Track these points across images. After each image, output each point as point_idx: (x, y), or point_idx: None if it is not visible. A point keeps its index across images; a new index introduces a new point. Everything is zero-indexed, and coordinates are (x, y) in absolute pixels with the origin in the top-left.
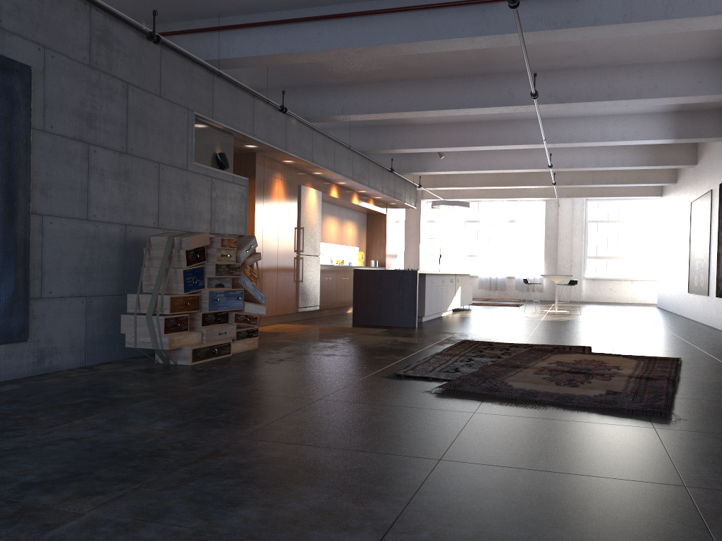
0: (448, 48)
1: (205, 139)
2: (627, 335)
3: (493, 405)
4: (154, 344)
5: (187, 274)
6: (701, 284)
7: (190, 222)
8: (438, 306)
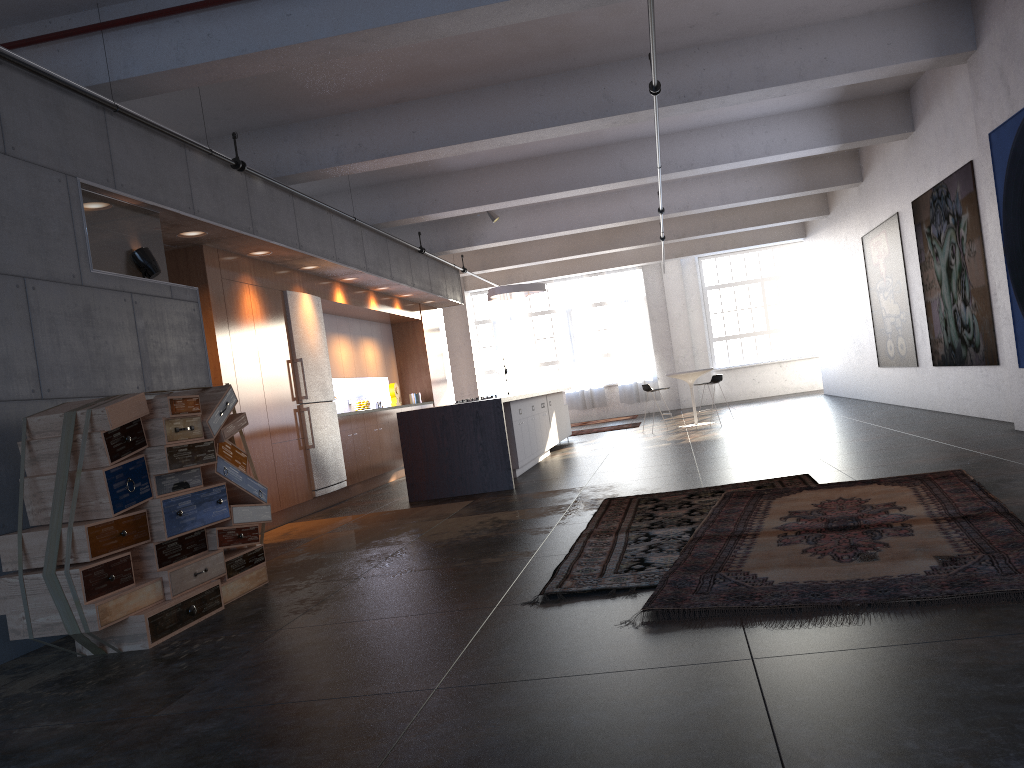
0: (517, 17)
1: (108, 226)
2: (836, 445)
3: (770, 631)
4: (70, 625)
5: (114, 477)
6: (902, 351)
7: (105, 379)
8: (534, 448)
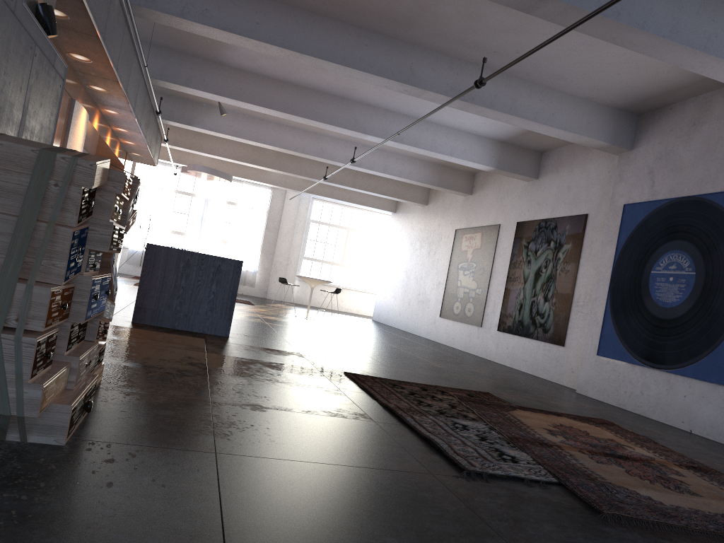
0: None
1: None
2: (462, 370)
3: None
4: None
5: (74, 241)
6: (469, 313)
7: None
8: None
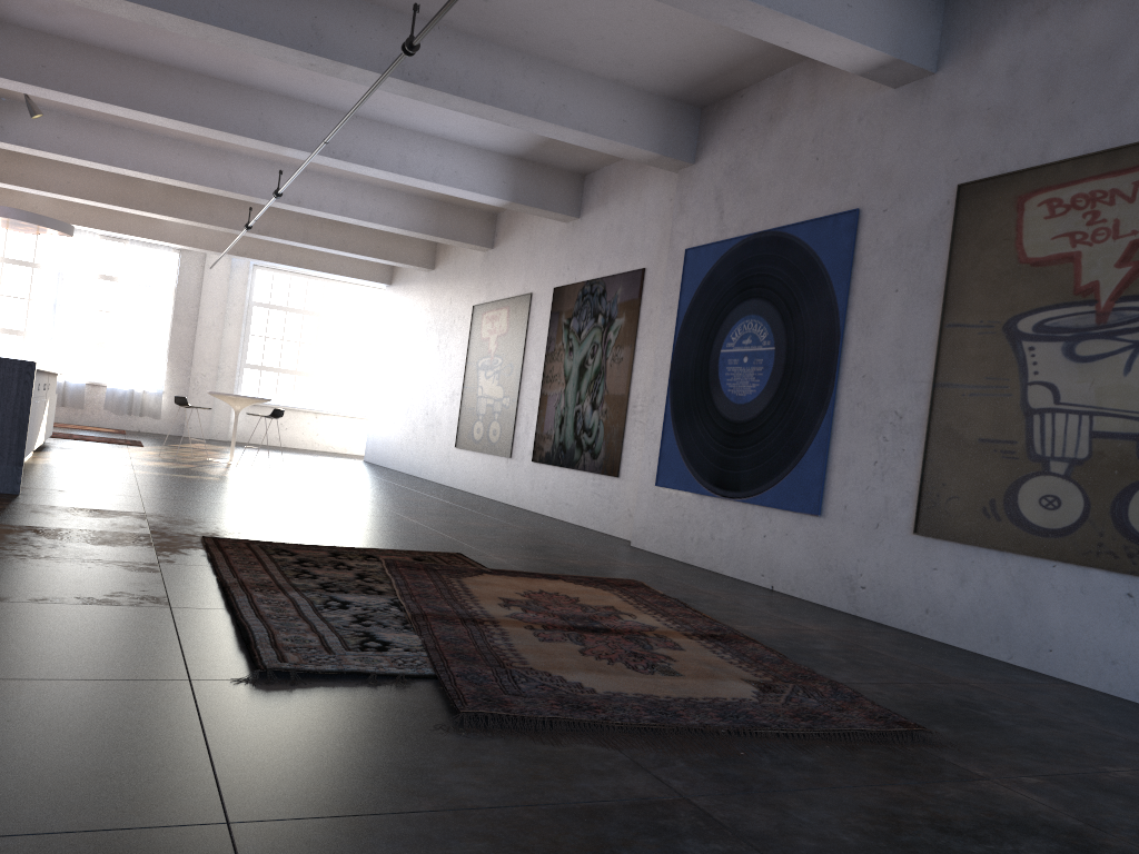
0: None
1: None
2: (452, 524)
3: (658, 758)
4: None
5: None
6: (494, 437)
7: None
8: (29, 443)
